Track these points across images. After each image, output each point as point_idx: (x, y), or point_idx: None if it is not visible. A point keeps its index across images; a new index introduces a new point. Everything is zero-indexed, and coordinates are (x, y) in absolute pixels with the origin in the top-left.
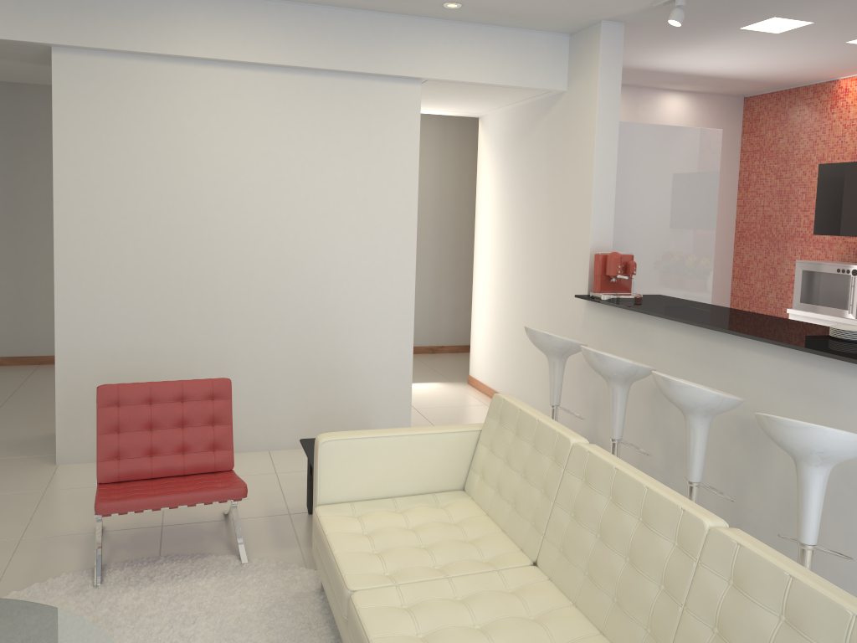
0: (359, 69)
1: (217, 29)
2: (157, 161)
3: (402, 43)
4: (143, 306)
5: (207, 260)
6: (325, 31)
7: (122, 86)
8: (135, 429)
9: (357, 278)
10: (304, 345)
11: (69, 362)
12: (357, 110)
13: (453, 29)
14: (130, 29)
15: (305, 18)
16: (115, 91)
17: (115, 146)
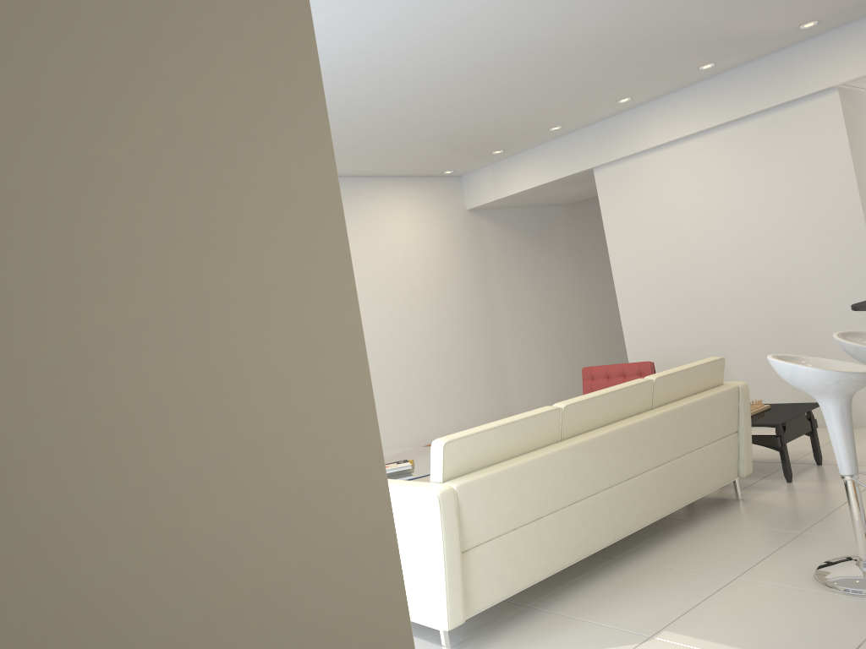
0: (771, 104)
1: (668, 120)
2: (656, 220)
3: (803, 66)
4: (667, 320)
5: (698, 282)
6: (738, 87)
7: (629, 179)
8: None
9: (816, 277)
10: (782, 339)
11: (635, 361)
12: (784, 136)
13: (849, 31)
14: (622, 143)
15: (722, 84)
16: (626, 183)
17: (632, 217)
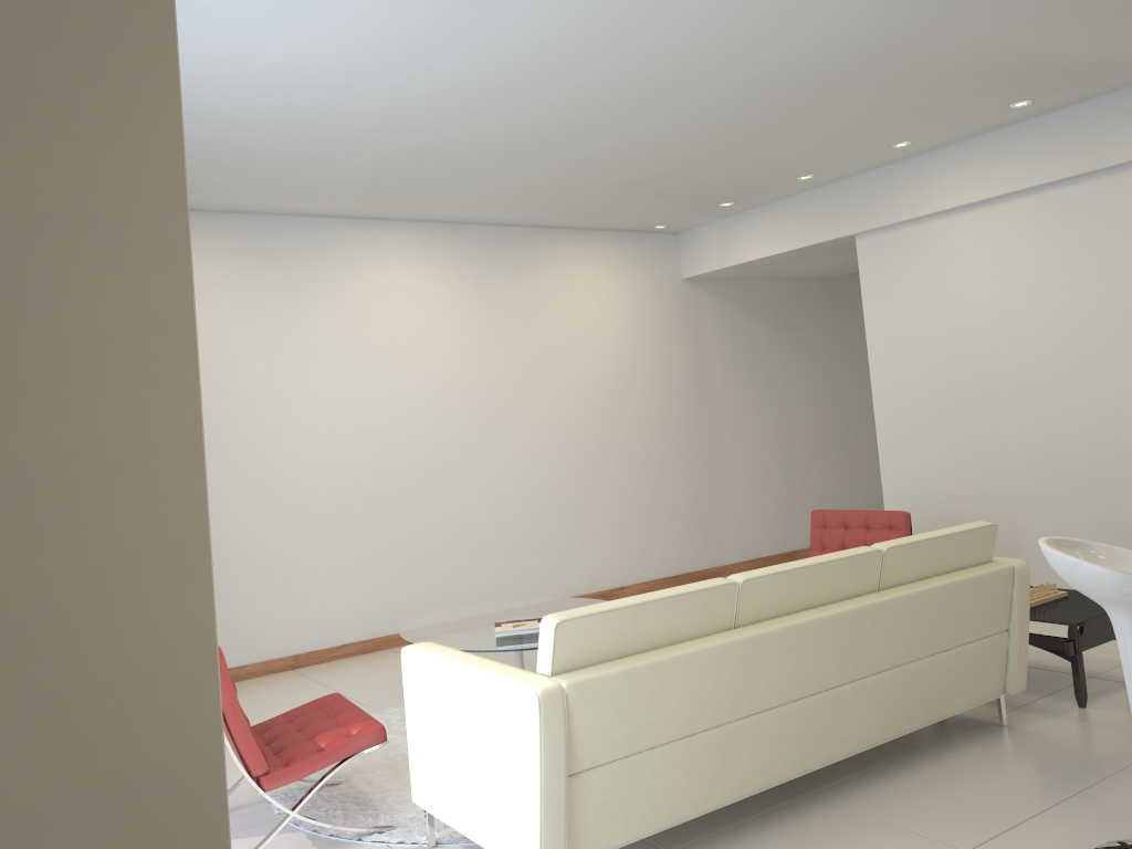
0: (1112, 162)
1: (962, 176)
2: (936, 313)
3: None
4: (941, 453)
5: (989, 404)
6: (1066, 135)
7: (903, 253)
8: (831, 547)
9: None
10: (1101, 496)
11: (893, 504)
12: (1127, 208)
13: None
14: (897, 203)
15: (1042, 130)
16: (899, 259)
17: (904, 307)
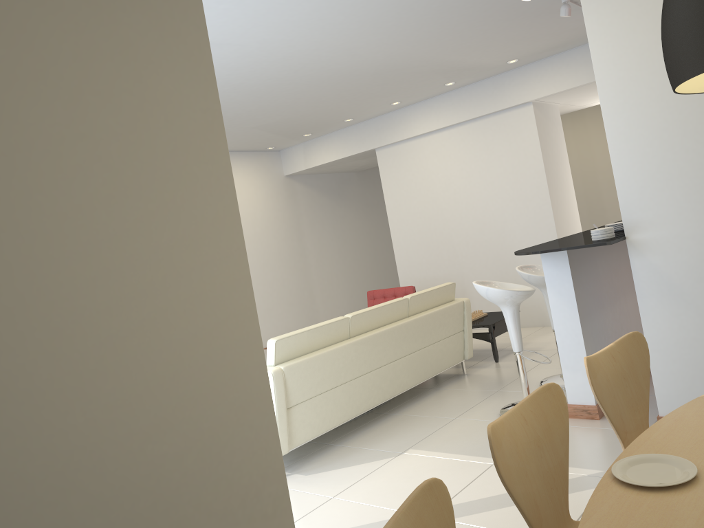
0: (492, 111)
1: (425, 118)
2: (418, 187)
3: (511, 86)
4: (426, 257)
5: (446, 230)
6: (471, 98)
7: (400, 157)
8: None
9: (520, 227)
10: (499, 269)
11: (404, 285)
12: (500, 132)
13: (538, 66)
14: (395, 132)
15: (460, 95)
16: (398, 160)
17: (402, 184)
